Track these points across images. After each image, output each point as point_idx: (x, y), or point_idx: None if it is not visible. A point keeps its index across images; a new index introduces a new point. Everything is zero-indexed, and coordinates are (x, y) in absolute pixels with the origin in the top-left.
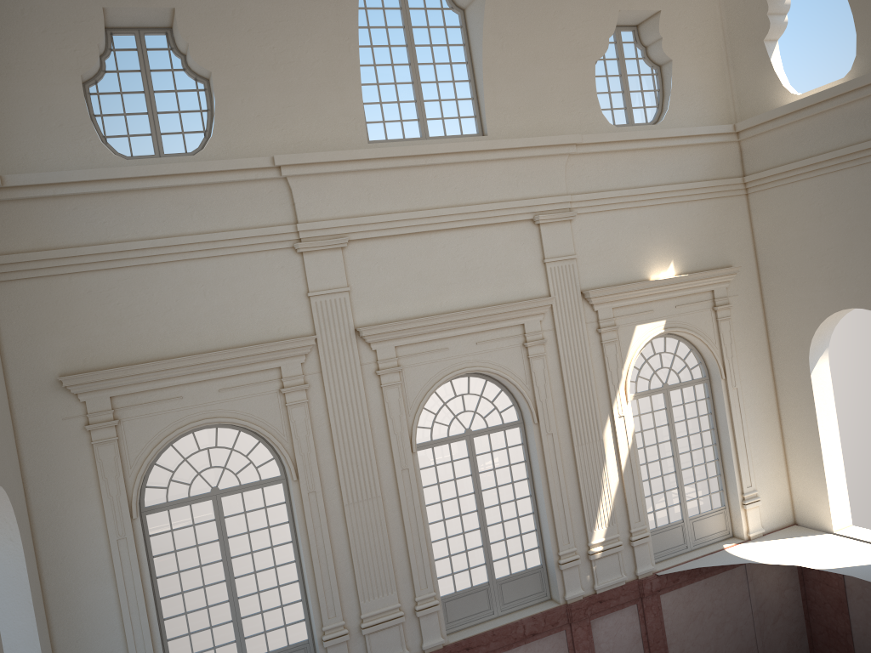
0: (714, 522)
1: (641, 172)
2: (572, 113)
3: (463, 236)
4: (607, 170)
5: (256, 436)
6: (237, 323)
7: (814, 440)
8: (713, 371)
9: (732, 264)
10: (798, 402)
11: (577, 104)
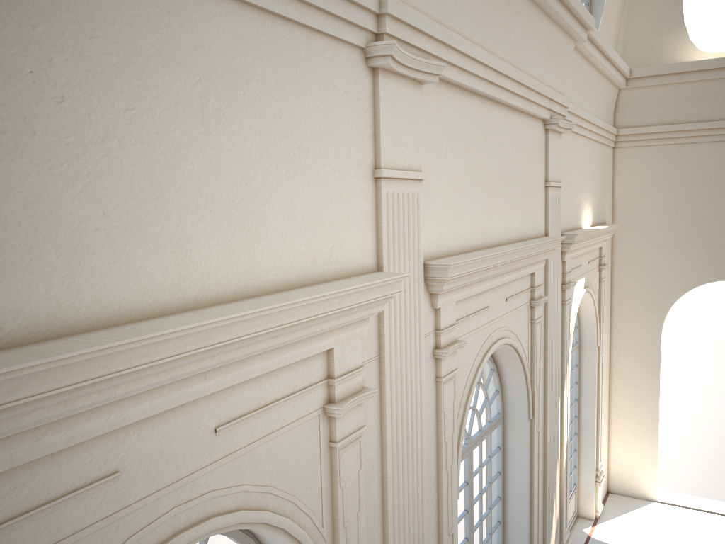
0: (571, 505)
1: (586, 94)
2: None
3: (508, 122)
4: (577, 80)
5: (241, 536)
6: (265, 222)
7: (651, 408)
8: (587, 336)
9: (606, 221)
10: (638, 370)
11: None
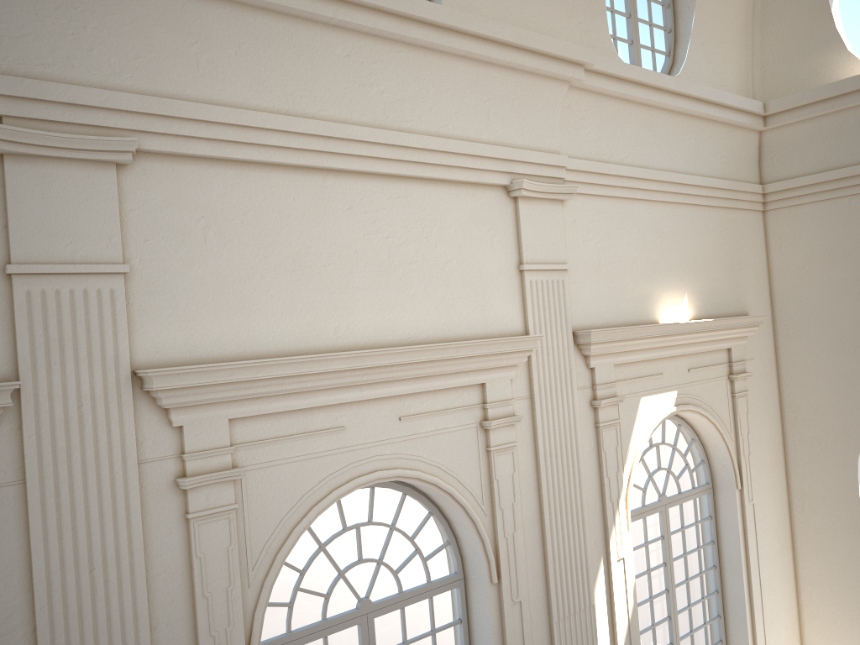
0: None
1: (654, 145)
2: (570, 19)
3: (389, 195)
4: (613, 130)
5: None
6: None
7: (856, 586)
8: (721, 475)
9: (749, 312)
10: (830, 527)
11: (579, 6)
